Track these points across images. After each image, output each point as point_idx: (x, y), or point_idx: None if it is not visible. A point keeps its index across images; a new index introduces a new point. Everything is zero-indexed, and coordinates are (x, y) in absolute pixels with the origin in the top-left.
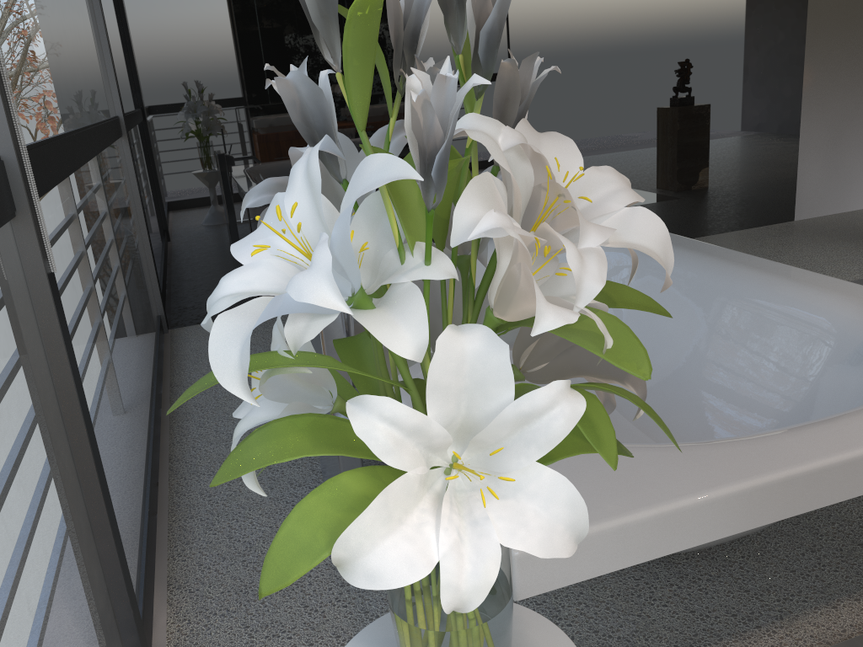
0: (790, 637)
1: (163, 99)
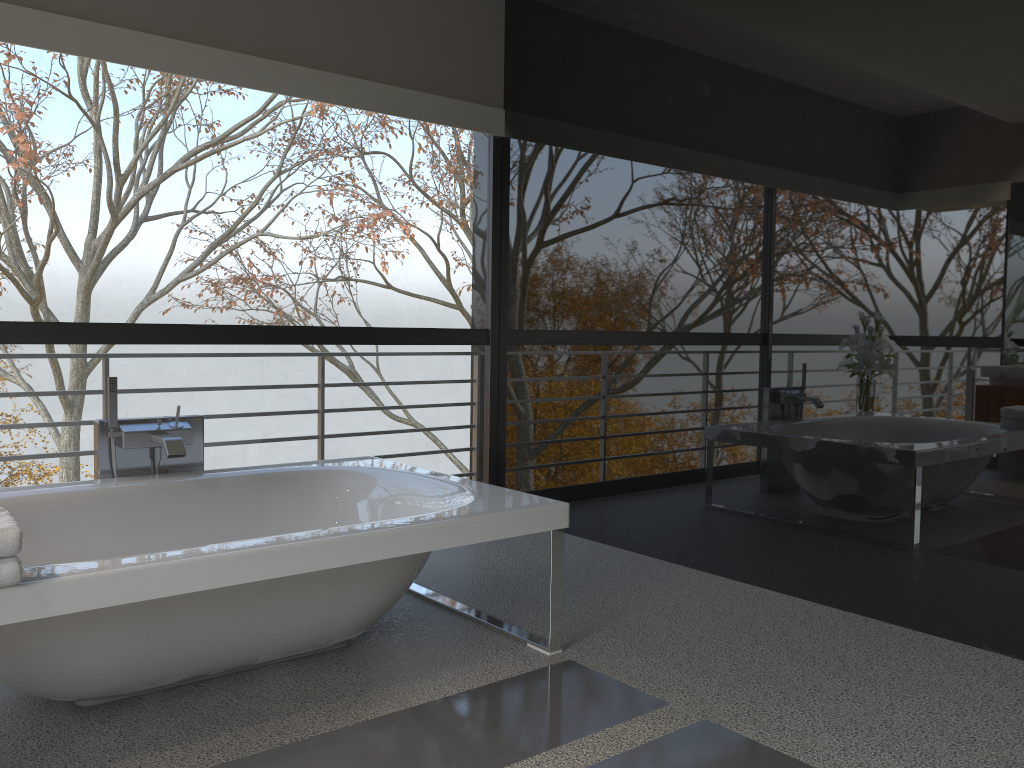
0: None
1: (520, 320)
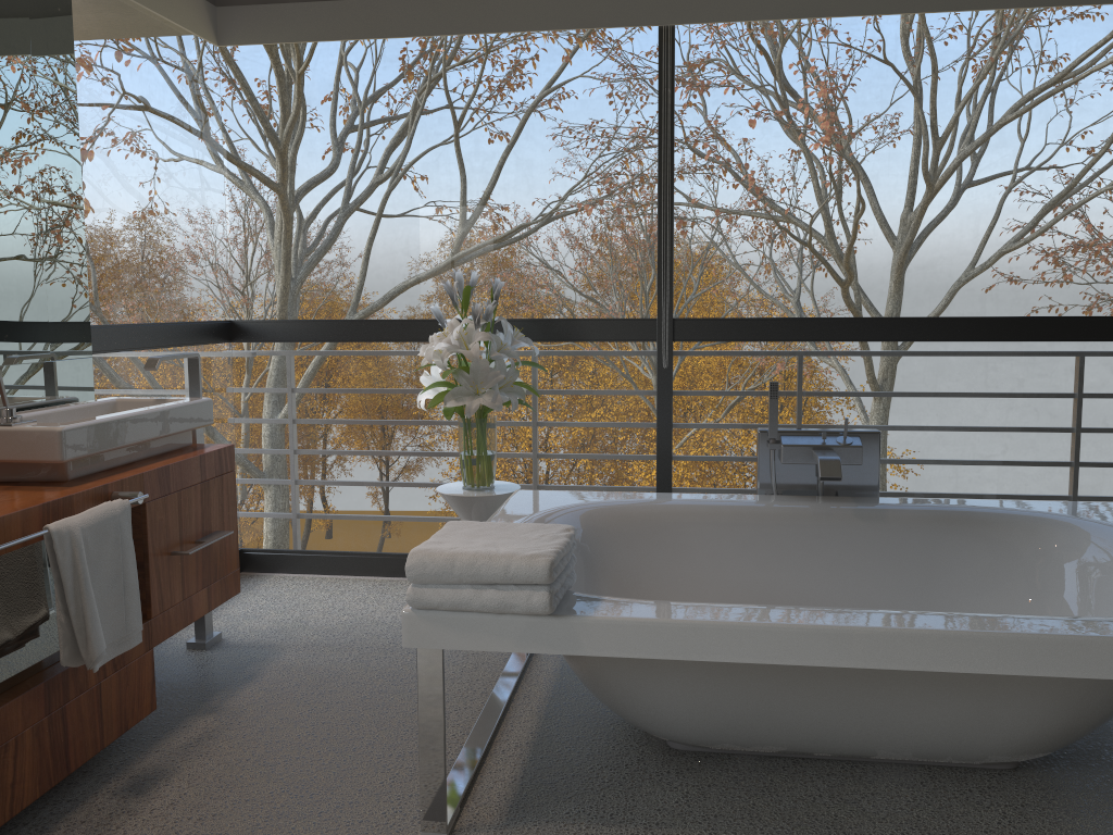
0: (528, 710)
1: None
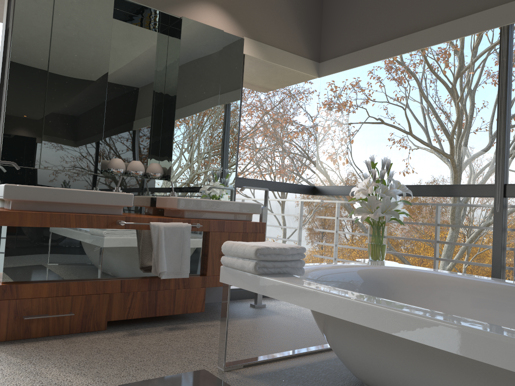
0: (329, 355)
1: None
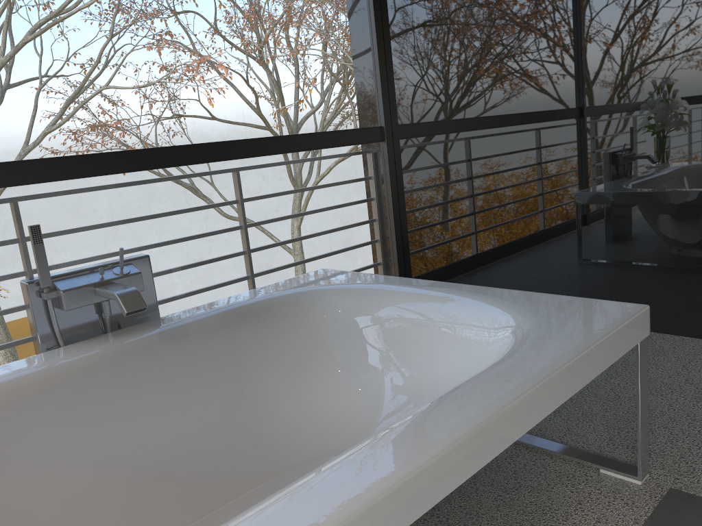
0: None
1: (415, 113)
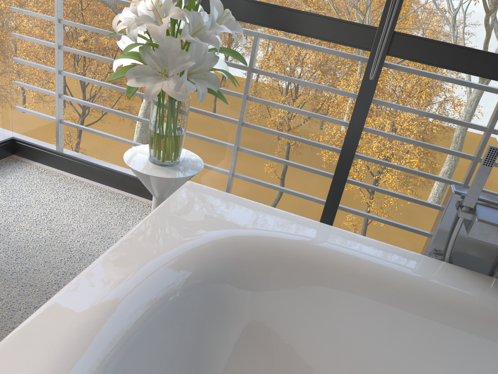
0: None
1: None
